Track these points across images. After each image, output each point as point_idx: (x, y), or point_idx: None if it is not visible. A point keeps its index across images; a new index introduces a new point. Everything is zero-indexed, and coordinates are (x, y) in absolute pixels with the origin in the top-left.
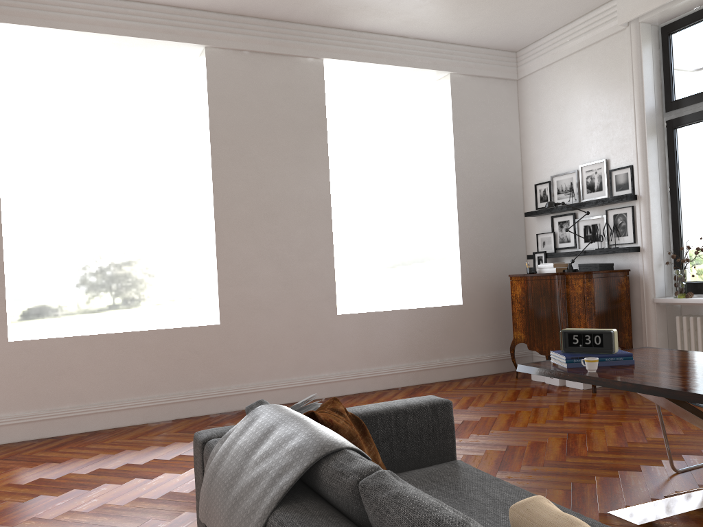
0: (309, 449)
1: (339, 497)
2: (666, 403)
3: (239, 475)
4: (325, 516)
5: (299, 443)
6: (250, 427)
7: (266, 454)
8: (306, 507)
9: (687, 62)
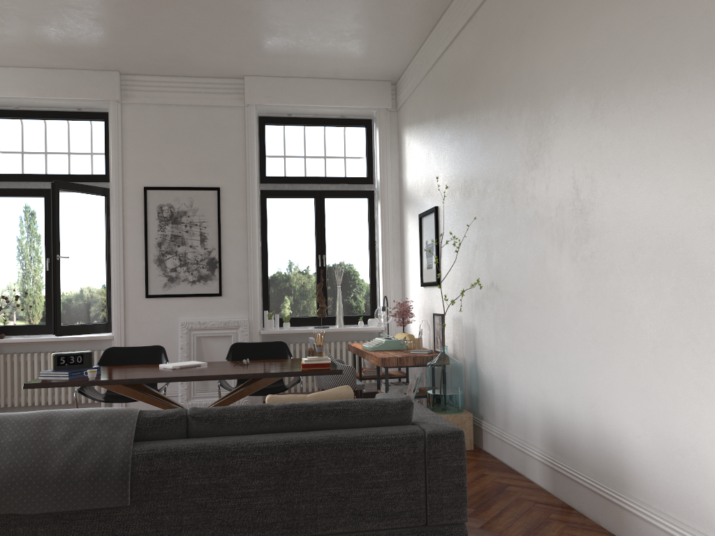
0: (122, 414)
1: (164, 430)
2: (133, 392)
3: (48, 454)
4: (166, 440)
5: (106, 415)
6: (4, 429)
7: (72, 431)
8: (146, 442)
9: (4, 146)
